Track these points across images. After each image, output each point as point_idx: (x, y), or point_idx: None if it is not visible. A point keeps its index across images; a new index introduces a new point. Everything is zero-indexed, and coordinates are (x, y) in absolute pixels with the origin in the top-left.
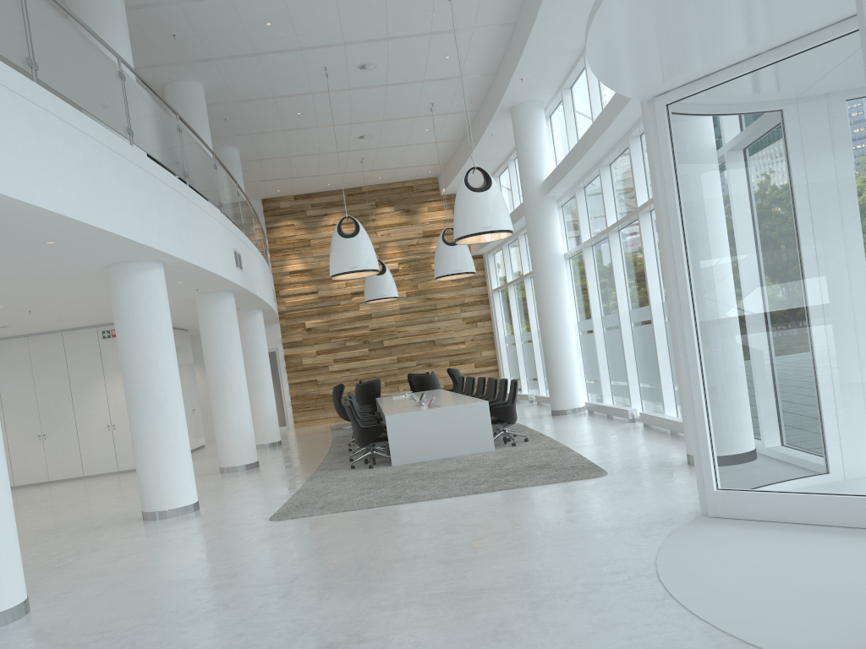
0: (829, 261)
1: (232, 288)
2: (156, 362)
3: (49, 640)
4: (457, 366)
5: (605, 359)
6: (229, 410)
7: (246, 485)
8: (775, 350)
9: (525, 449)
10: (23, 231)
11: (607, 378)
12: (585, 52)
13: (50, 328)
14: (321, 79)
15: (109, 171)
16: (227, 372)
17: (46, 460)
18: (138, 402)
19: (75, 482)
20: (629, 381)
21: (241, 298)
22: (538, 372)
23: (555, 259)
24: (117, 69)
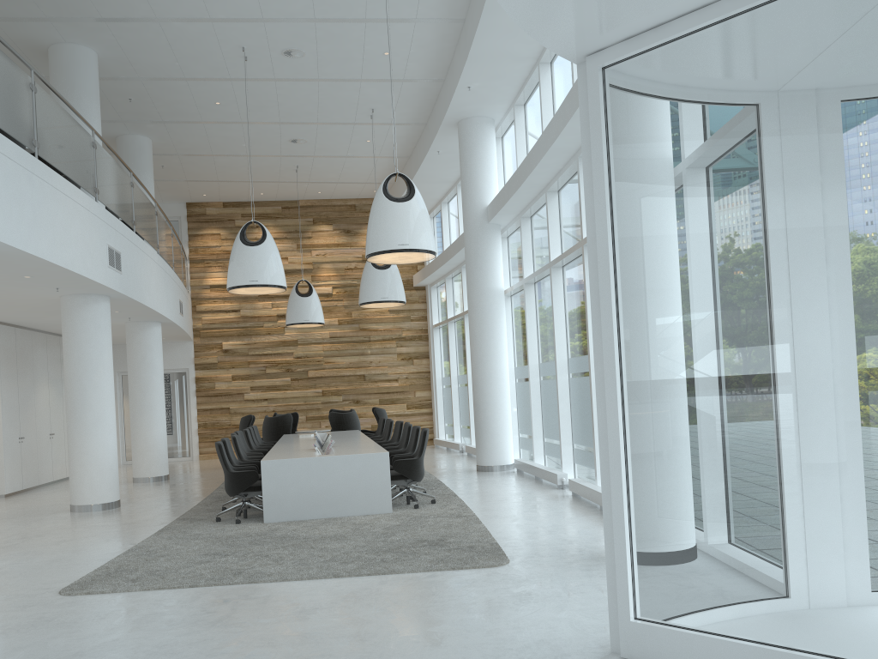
0: (816, 302)
1: (106, 292)
2: None
3: None
4: (388, 405)
5: (540, 412)
6: (87, 436)
7: (82, 533)
8: (728, 426)
9: (427, 514)
10: None
11: (540, 434)
12: (540, 62)
13: None
14: (240, 62)
15: None
16: (89, 391)
17: None
18: None
19: None
20: (562, 440)
21: (126, 306)
22: (471, 419)
23: (493, 294)
24: None
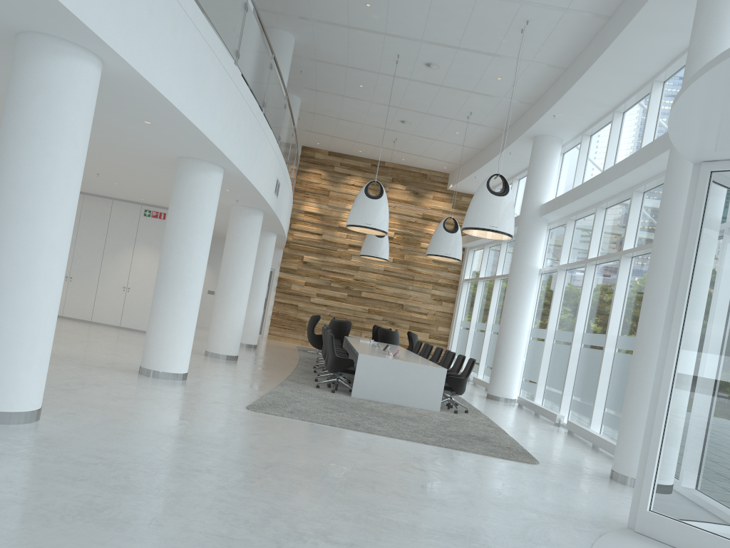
0: None
1: (265, 209)
2: (193, 248)
3: (54, 450)
4: (415, 332)
5: (547, 366)
6: (229, 306)
7: (226, 372)
8: None
9: (465, 419)
10: (131, 106)
11: (544, 382)
12: (616, 110)
13: (105, 193)
14: (391, 63)
15: (214, 80)
16: (237, 275)
17: (65, 298)
18: (167, 276)
19: (83, 324)
20: (564, 391)
21: (266, 219)
22: (482, 358)
23: (531, 270)
24: (244, 0)
